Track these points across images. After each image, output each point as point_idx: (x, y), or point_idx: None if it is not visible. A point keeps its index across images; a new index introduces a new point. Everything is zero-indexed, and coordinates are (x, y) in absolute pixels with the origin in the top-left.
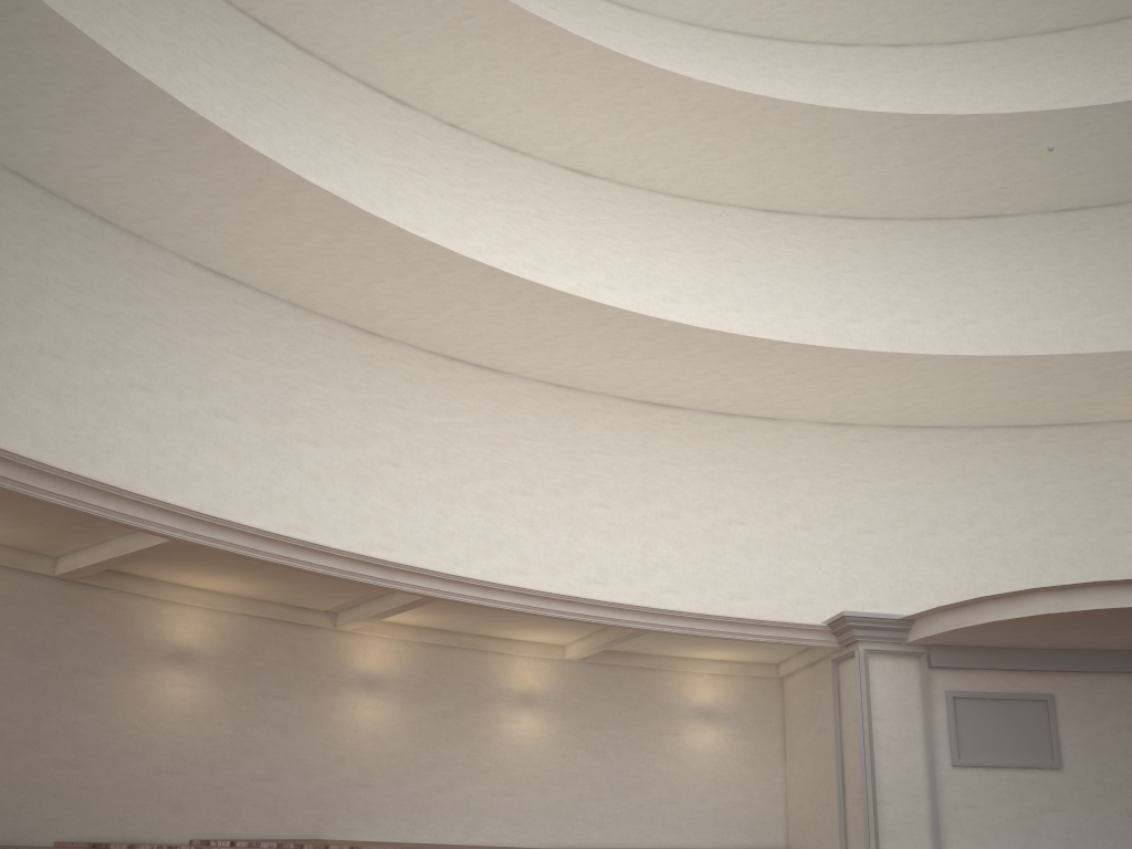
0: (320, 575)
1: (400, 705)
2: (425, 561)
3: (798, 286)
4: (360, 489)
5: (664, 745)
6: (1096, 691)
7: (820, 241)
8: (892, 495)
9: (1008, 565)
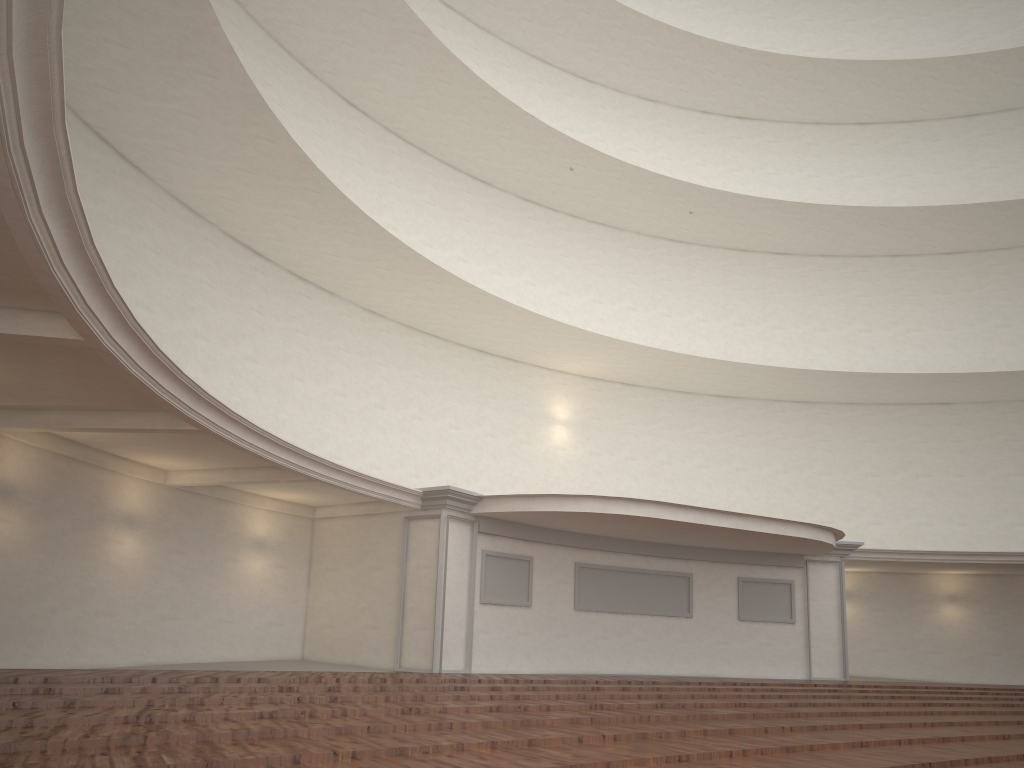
0: (150, 396)
1: (28, 519)
2: None
3: (361, 182)
4: None
5: (228, 571)
6: (552, 557)
7: (379, 148)
8: (400, 382)
9: (460, 452)
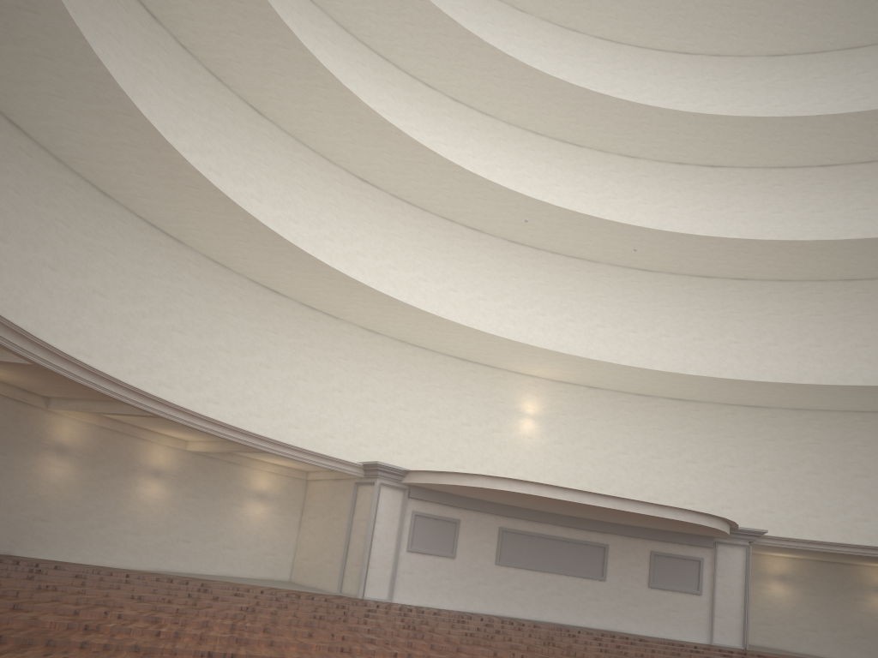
0: (104, 395)
1: (77, 467)
2: (110, 368)
3: (368, 236)
4: (78, 309)
5: (233, 512)
6: (478, 521)
7: (386, 210)
8: (390, 382)
9: (438, 436)
